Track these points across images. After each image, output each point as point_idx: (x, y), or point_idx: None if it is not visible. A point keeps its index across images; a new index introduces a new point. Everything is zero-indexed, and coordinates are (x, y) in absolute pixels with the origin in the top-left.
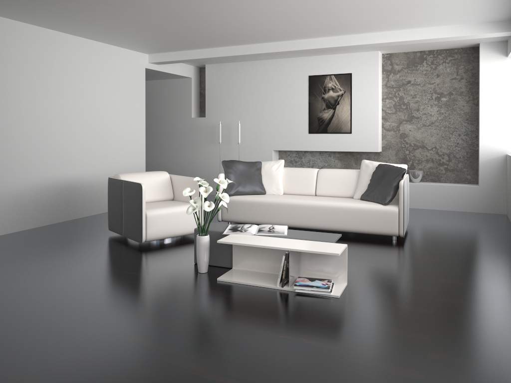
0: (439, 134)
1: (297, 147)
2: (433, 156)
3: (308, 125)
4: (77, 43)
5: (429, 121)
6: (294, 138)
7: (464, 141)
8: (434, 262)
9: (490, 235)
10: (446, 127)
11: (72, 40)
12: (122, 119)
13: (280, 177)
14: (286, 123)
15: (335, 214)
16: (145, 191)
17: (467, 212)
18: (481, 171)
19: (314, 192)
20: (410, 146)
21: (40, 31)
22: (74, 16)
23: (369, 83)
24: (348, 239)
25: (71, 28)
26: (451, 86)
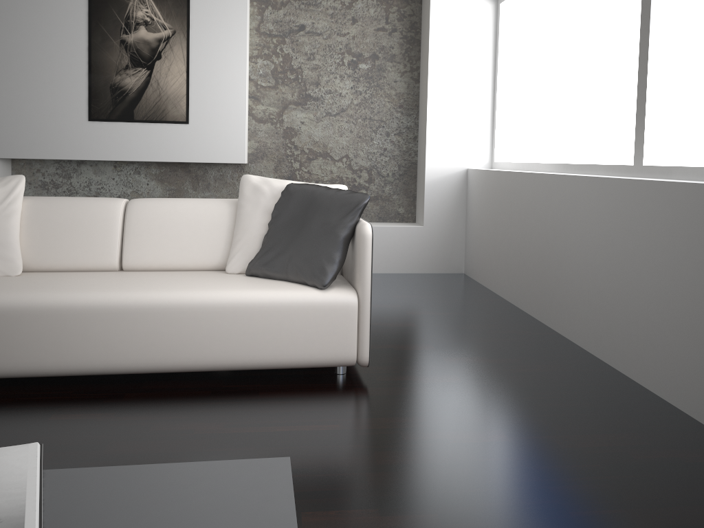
0: (354, 131)
1: (61, 151)
2: (344, 173)
3: (87, 102)
4: None
5: (337, 107)
6: (52, 132)
7: (395, 145)
8: (500, 448)
9: (498, 326)
10: (367, 119)
11: None
12: None
13: (12, 225)
14: (32, 96)
15: (191, 326)
16: None
17: (406, 275)
18: (428, 199)
19: (116, 262)
20: (302, 153)
21: None
22: None
23: (228, 19)
24: (228, 391)
25: None
26: (376, 42)
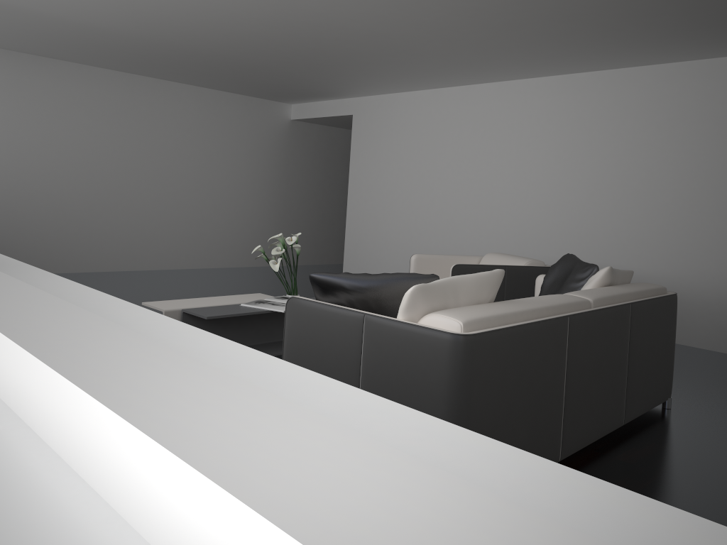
0: None
1: None
2: None
3: None
4: (625, 77)
5: None
6: None
7: None
8: None
9: None
10: None
11: (616, 75)
12: (720, 187)
13: None
14: None
15: None
16: (413, 263)
17: None
18: None
19: None
20: None
21: (567, 79)
22: (510, 60)
23: None
24: None
25: (573, 66)
26: None
